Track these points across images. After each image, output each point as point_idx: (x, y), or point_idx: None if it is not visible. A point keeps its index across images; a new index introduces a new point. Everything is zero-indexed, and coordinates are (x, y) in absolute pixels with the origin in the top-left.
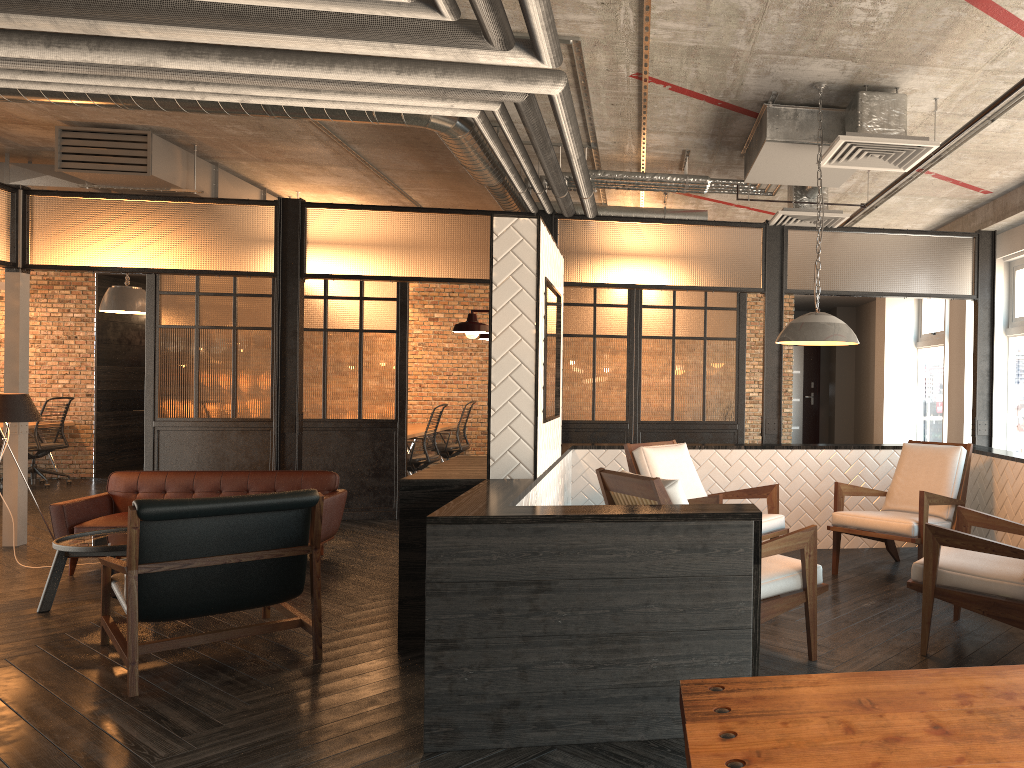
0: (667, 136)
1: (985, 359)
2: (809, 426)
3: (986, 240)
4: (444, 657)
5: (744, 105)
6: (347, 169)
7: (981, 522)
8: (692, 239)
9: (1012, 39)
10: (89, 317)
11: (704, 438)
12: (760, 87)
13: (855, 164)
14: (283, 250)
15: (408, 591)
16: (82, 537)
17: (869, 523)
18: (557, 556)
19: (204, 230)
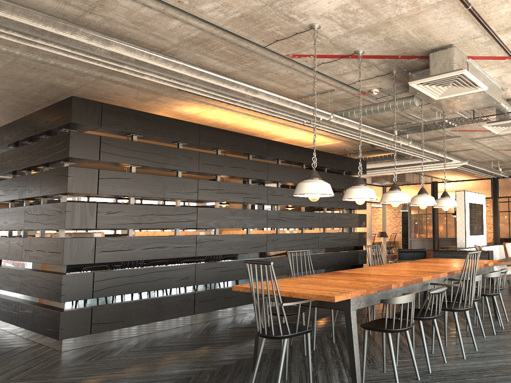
0: None
1: None
2: None
3: None
4: None
5: None
6: (447, 171)
7: None
8: None
9: None
10: (399, 211)
11: None
12: None
13: None
14: (432, 194)
15: None
16: (393, 260)
17: None
18: (453, 257)
19: (417, 191)
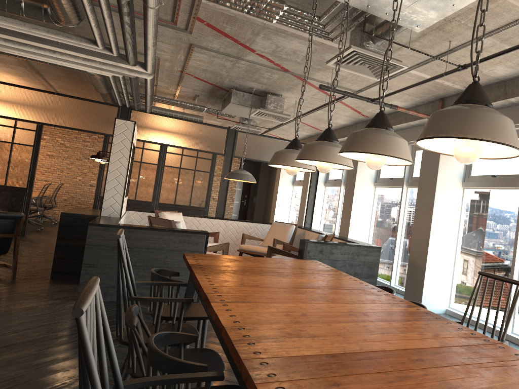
0: (189, 89)
1: (313, 194)
2: (242, 215)
3: None
4: (89, 270)
5: (223, 87)
6: (20, 67)
7: (290, 248)
8: (195, 129)
9: (318, 92)
10: None
11: (189, 213)
12: (230, 84)
13: (264, 117)
14: None
15: (58, 255)
16: None
17: (253, 249)
18: (135, 240)
19: None
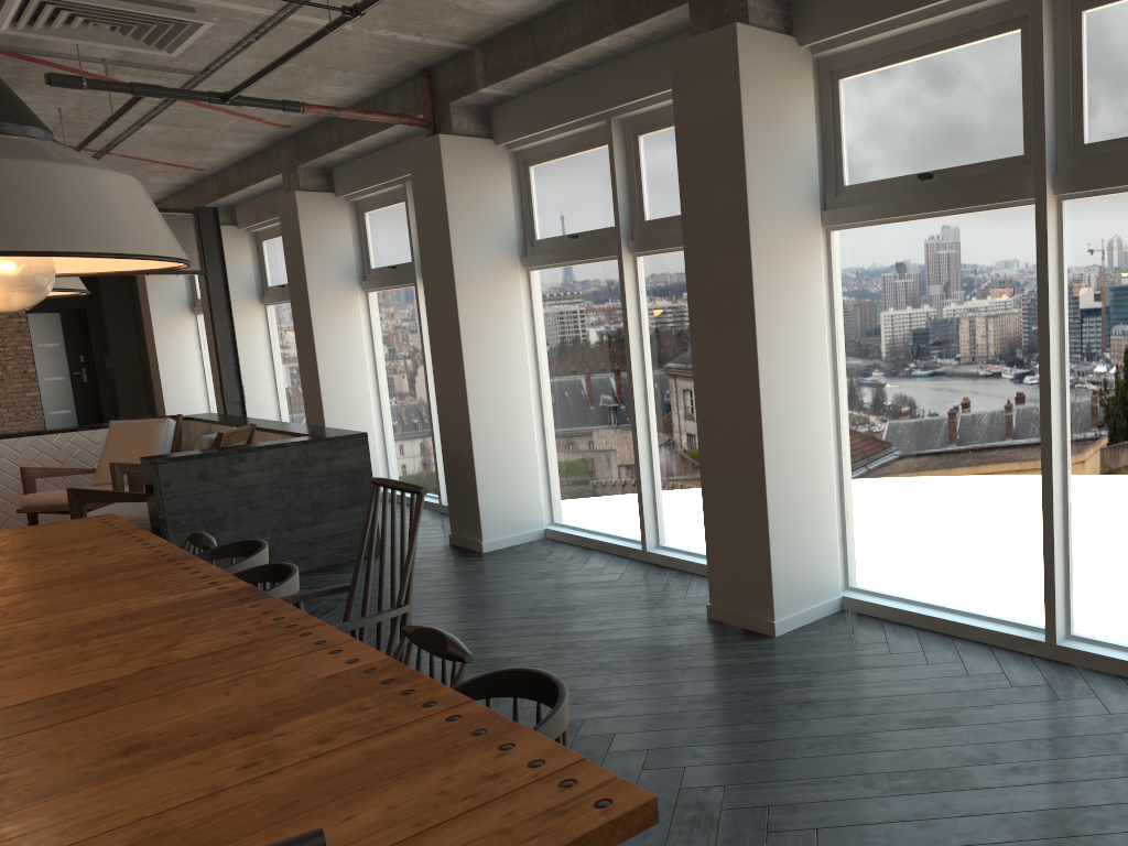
0: None
1: (226, 331)
2: (87, 408)
3: (209, 216)
4: None
5: None
6: None
7: None
8: None
9: None
10: None
11: None
12: None
13: None
14: None
15: None
16: None
17: (62, 499)
18: None
19: None
